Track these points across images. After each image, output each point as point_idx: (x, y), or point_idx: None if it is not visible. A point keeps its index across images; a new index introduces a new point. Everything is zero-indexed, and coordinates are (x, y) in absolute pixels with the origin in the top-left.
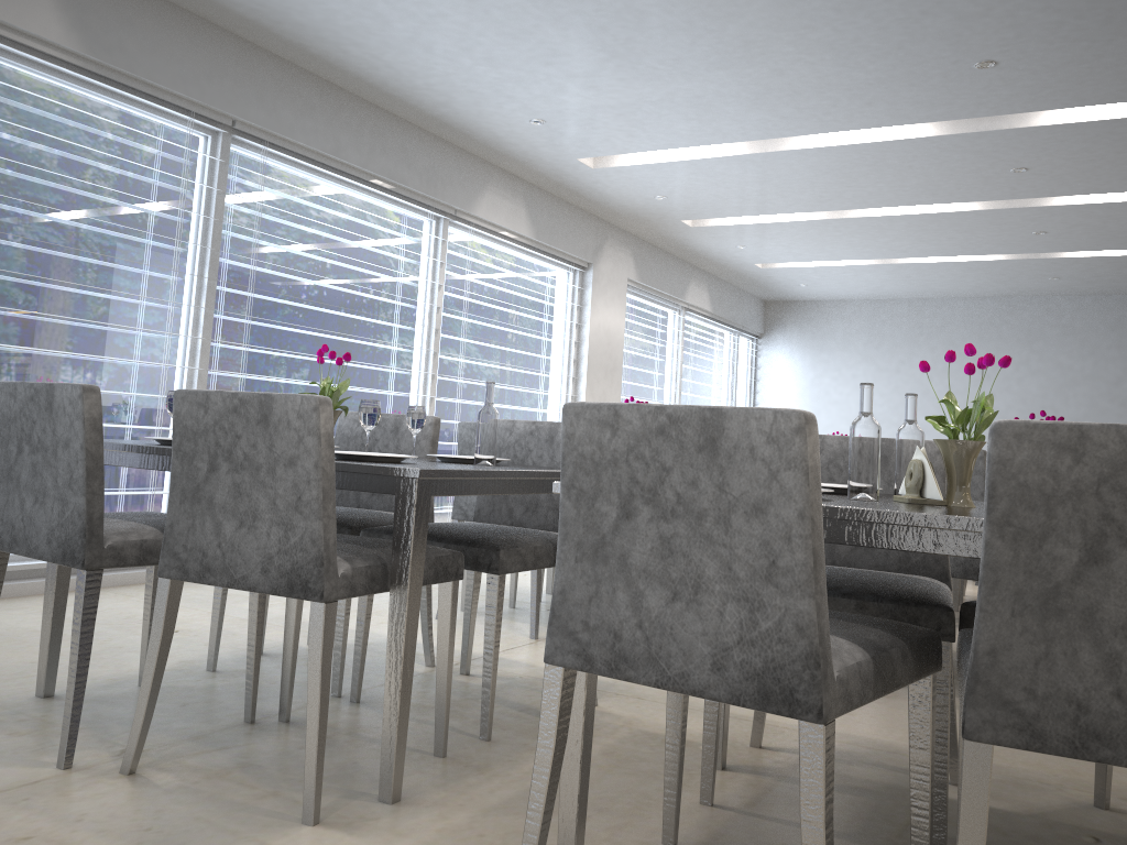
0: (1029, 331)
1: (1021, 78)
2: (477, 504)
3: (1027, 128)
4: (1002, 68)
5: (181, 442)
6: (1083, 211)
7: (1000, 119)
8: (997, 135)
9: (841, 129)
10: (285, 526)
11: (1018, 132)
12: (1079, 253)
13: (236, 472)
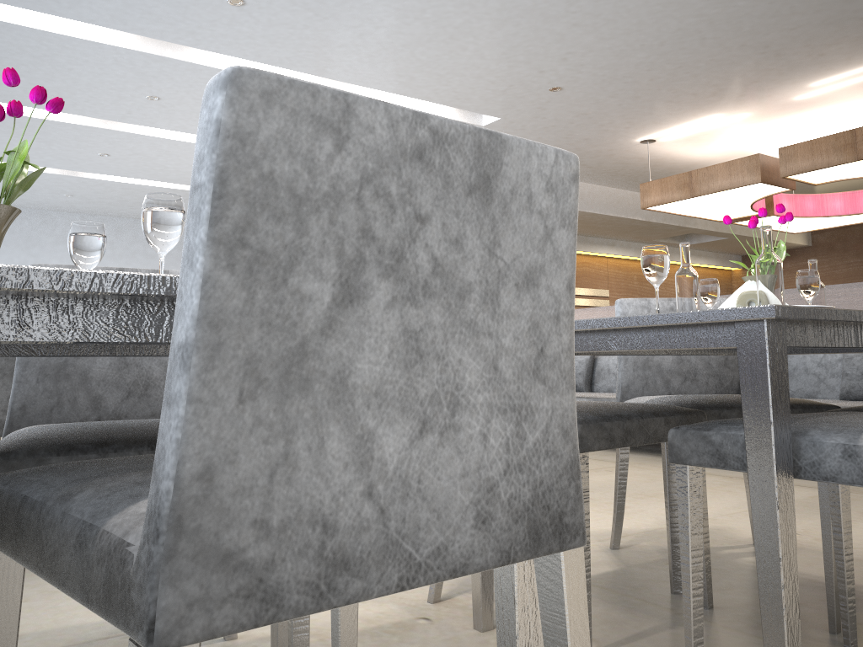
0: (28, 238)
1: (244, 24)
2: (17, 398)
3: (200, 65)
4: (242, 10)
5: (250, 223)
6: (155, 144)
7: (181, 51)
8: (172, 64)
9: (52, 12)
10: (517, 413)
11: (190, 67)
12: (109, 177)
13: (410, 304)
